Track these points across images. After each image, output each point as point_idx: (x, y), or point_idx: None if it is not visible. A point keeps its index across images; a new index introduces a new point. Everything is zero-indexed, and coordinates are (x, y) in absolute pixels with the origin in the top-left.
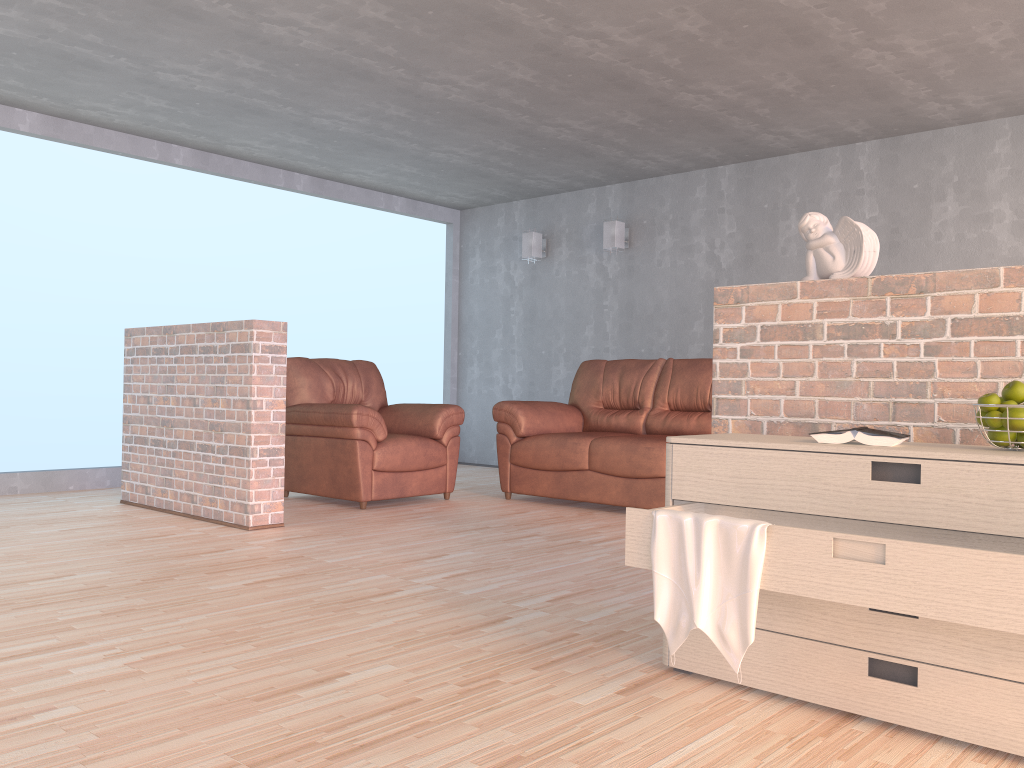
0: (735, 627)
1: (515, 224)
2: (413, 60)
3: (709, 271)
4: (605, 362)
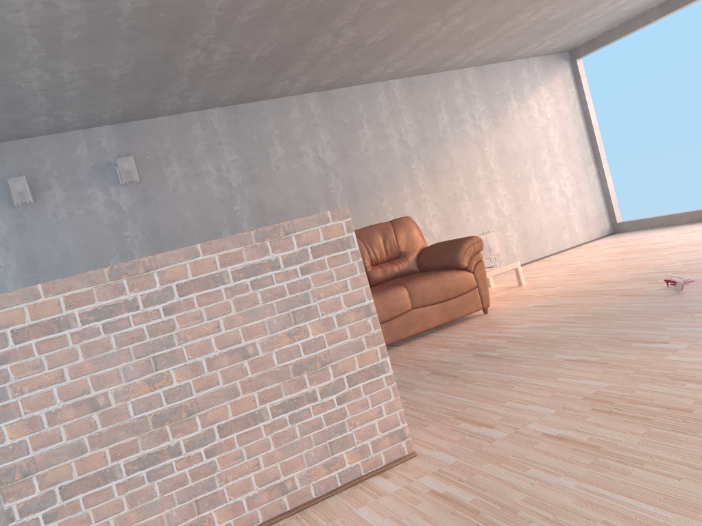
0: None
1: None
2: None
3: (223, 190)
4: None
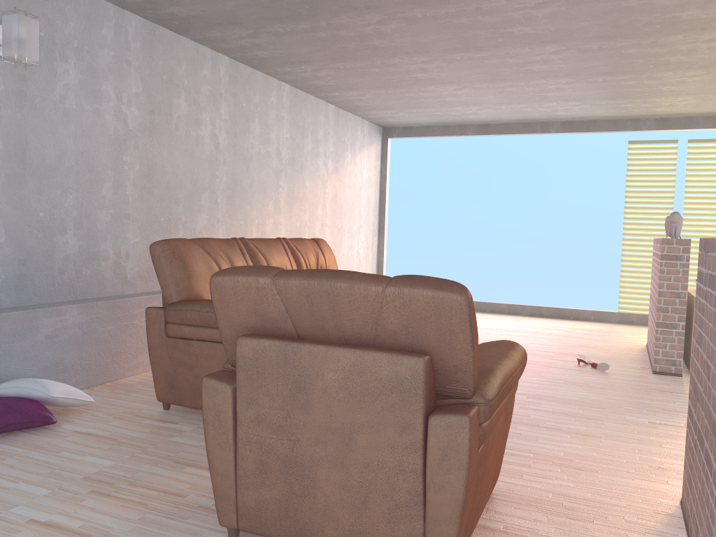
0: None
1: None
2: None
3: (118, 128)
4: (194, 242)
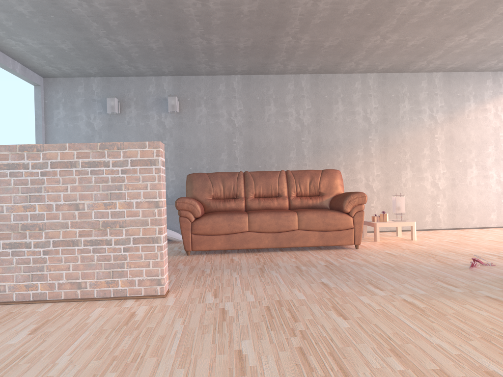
0: None
1: (93, 91)
2: None
3: (229, 127)
4: (206, 174)
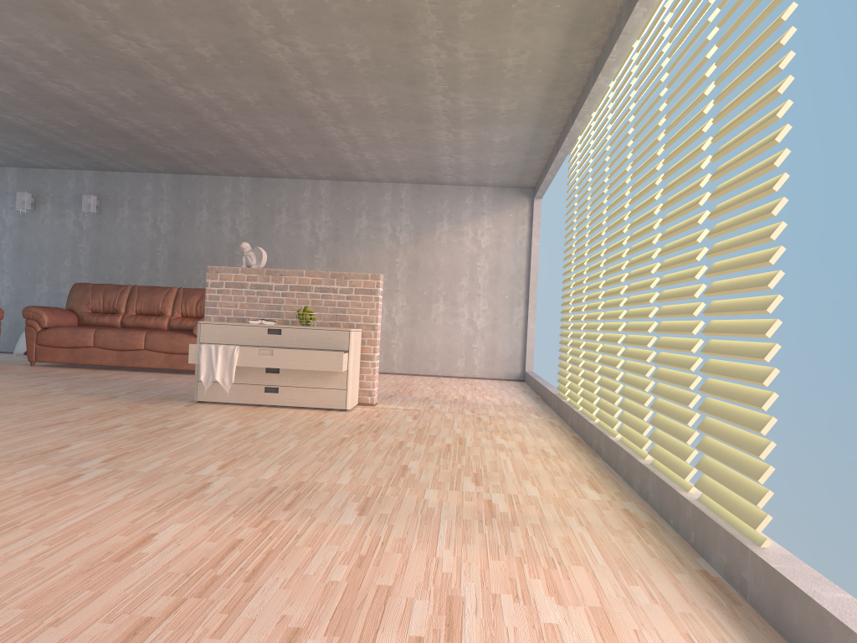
0: (228, 378)
1: (8, 183)
2: (7, 106)
3: (153, 234)
4: (92, 284)
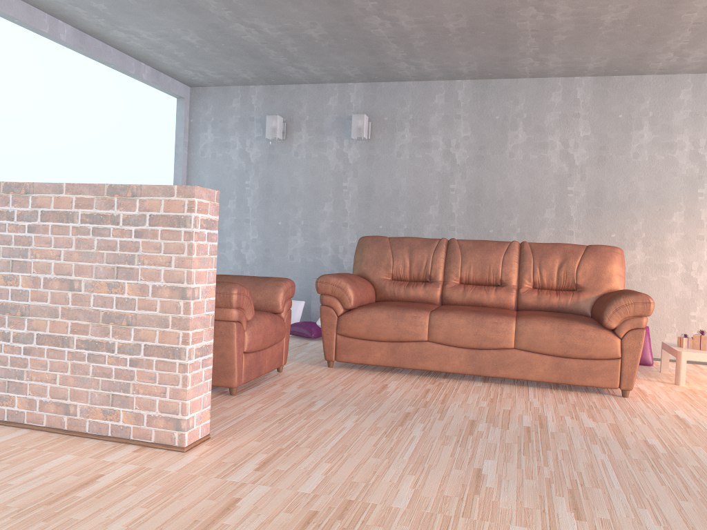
0: None
1: (252, 106)
2: None
3: (445, 165)
4: (388, 238)
